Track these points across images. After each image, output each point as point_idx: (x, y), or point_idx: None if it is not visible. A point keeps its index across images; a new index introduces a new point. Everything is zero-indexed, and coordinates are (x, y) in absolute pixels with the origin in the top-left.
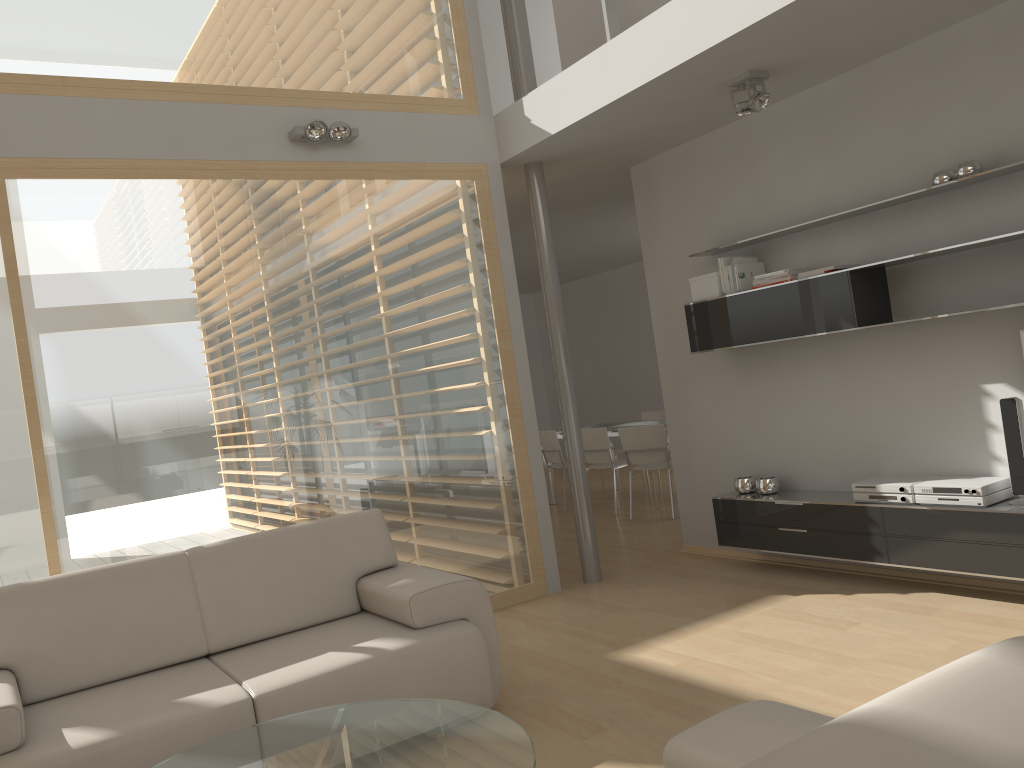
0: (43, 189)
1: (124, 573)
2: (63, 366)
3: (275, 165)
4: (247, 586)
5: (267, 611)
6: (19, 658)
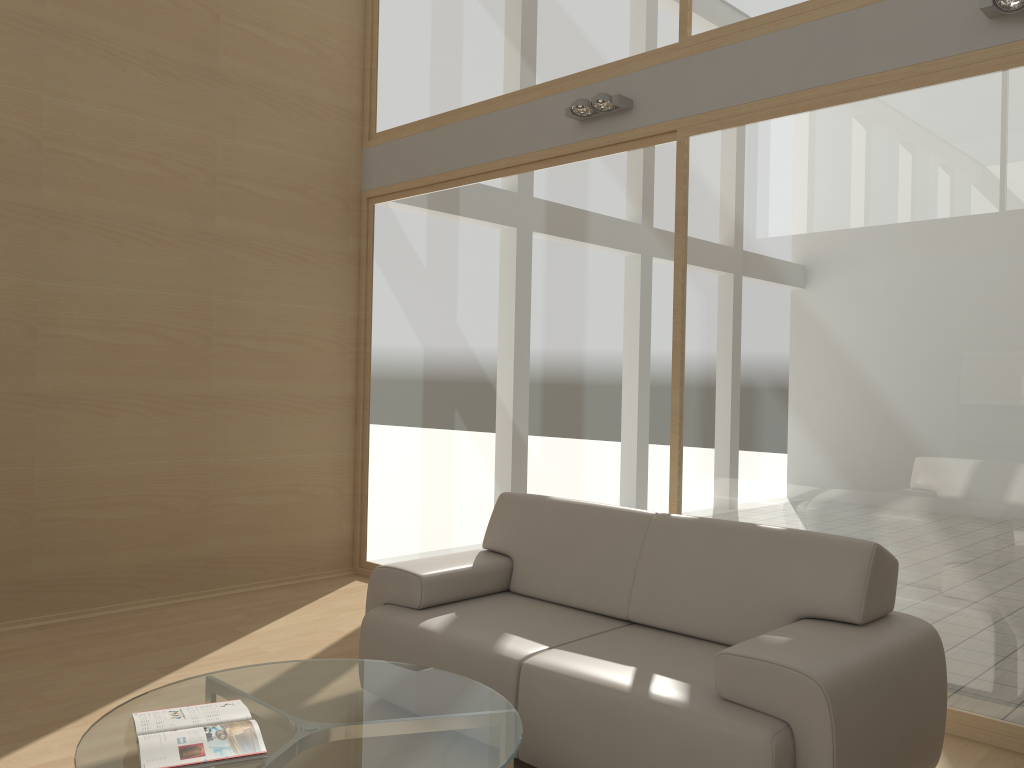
0: (711, 142)
1: (600, 515)
2: (703, 315)
3: (961, 59)
4: (679, 571)
5: (686, 605)
6: (515, 553)
